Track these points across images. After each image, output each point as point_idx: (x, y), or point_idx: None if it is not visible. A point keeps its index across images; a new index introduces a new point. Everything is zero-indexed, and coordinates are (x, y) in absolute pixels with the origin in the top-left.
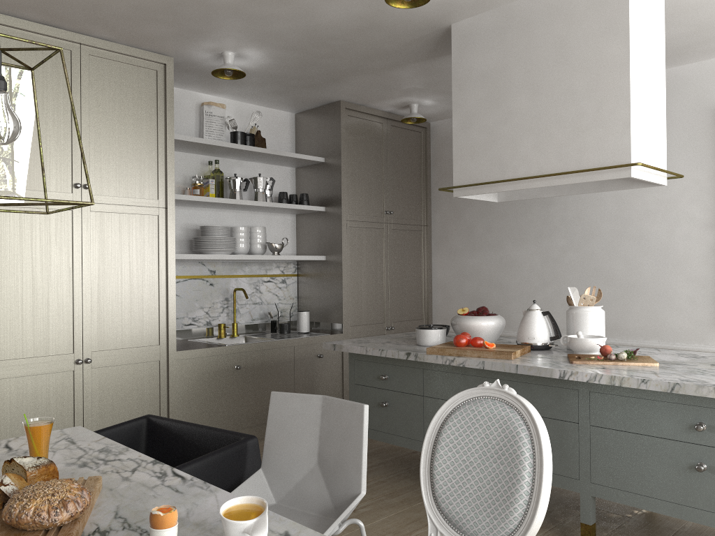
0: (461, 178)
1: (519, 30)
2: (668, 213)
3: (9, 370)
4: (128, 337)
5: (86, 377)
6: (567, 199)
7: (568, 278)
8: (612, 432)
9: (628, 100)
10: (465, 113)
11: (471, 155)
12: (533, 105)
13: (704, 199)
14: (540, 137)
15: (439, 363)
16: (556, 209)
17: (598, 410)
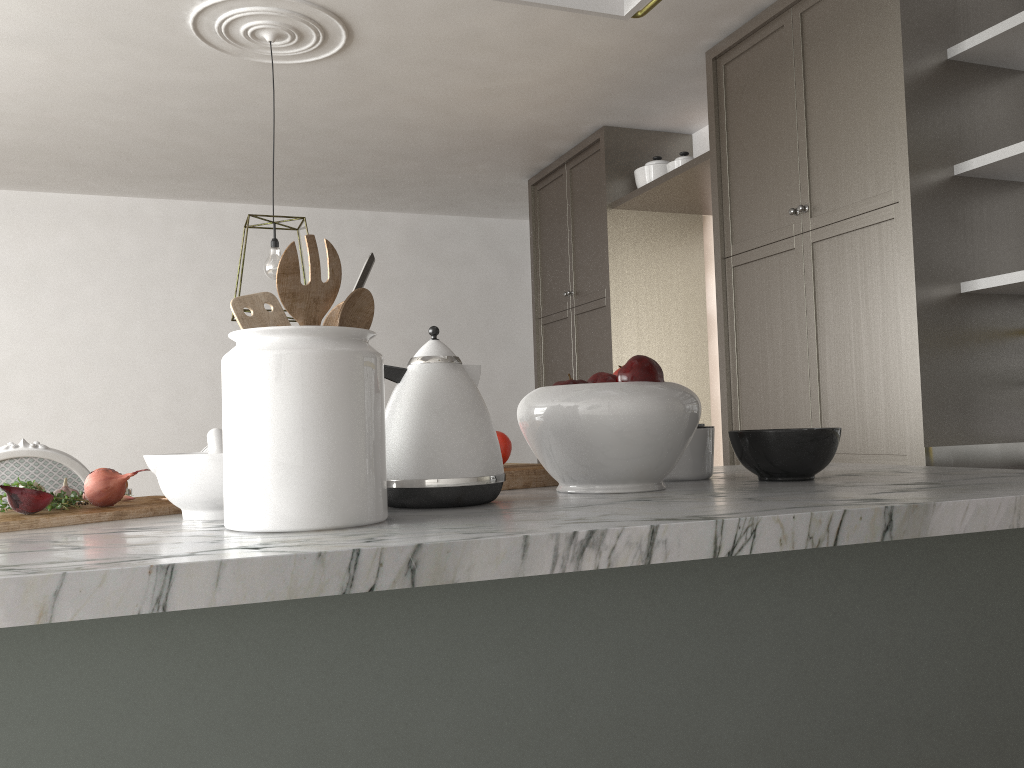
0: None
1: None
2: None
3: None
4: (865, 436)
5: None
6: None
7: None
8: None
9: None
10: None
11: None
12: None
13: None
14: None
15: None
16: None
17: None
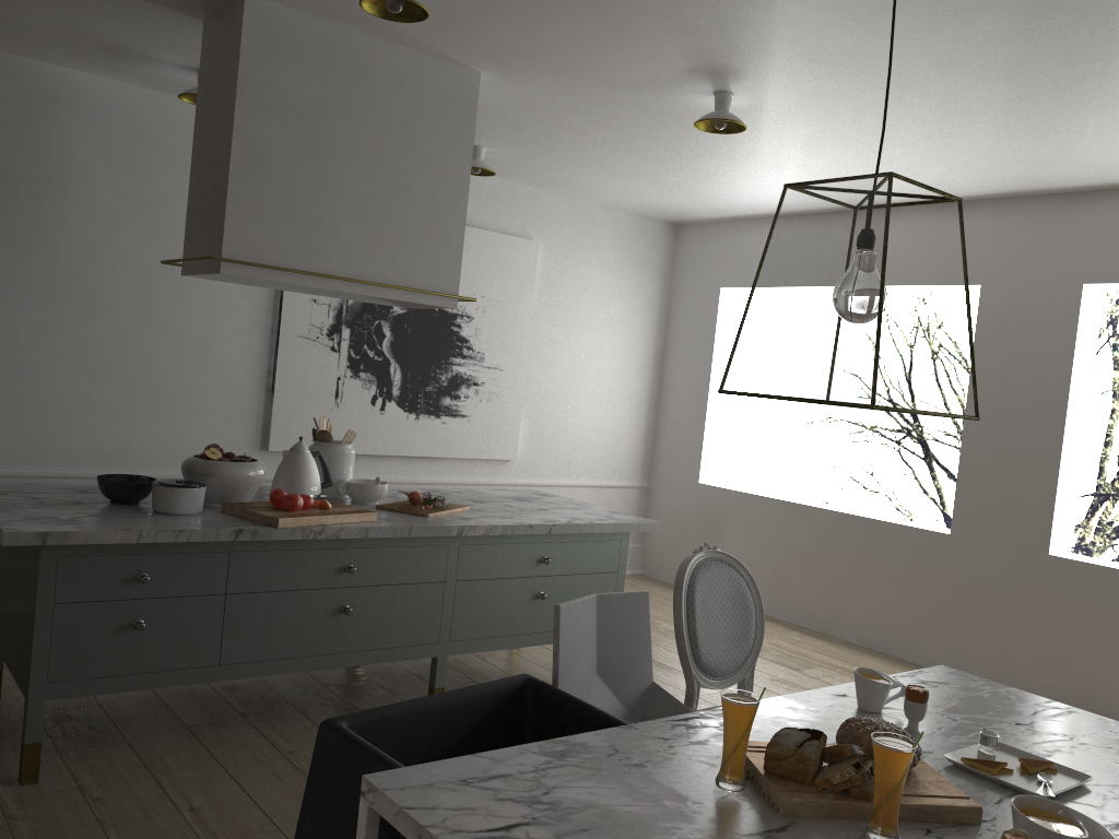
0: (239, 248)
1: (353, 72)
2: (211, 302)
3: None
4: None
5: None
6: (58, 247)
7: (47, 374)
8: (476, 582)
9: (463, 224)
10: (257, 149)
11: (261, 218)
12: (362, 184)
13: (254, 292)
14: (365, 229)
15: (297, 538)
16: (34, 258)
17: (465, 563)
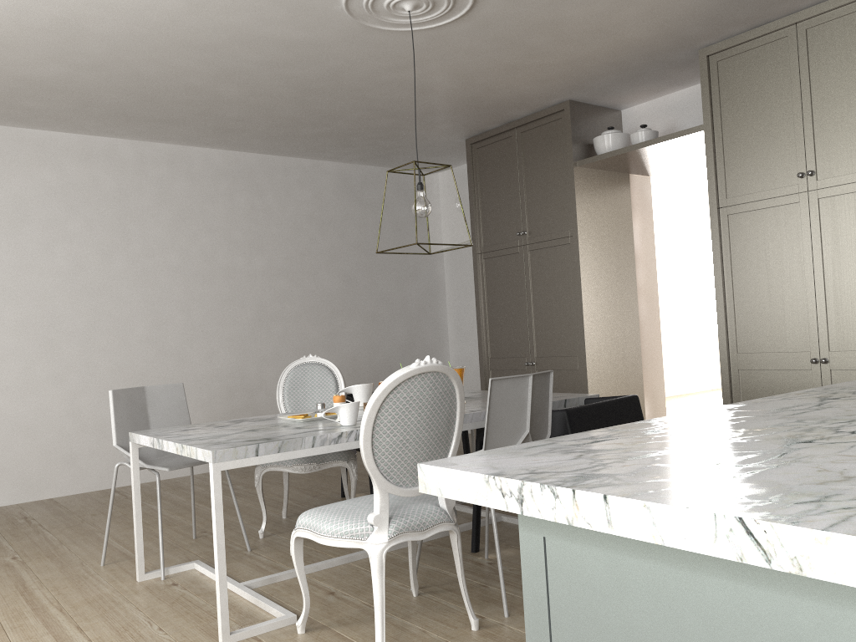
0: None
1: None
2: None
3: (752, 362)
4: None
5: (825, 379)
6: None
7: None
8: None
9: None
10: None
11: None
12: None
13: None
14: None
15: None
16: None
17: None
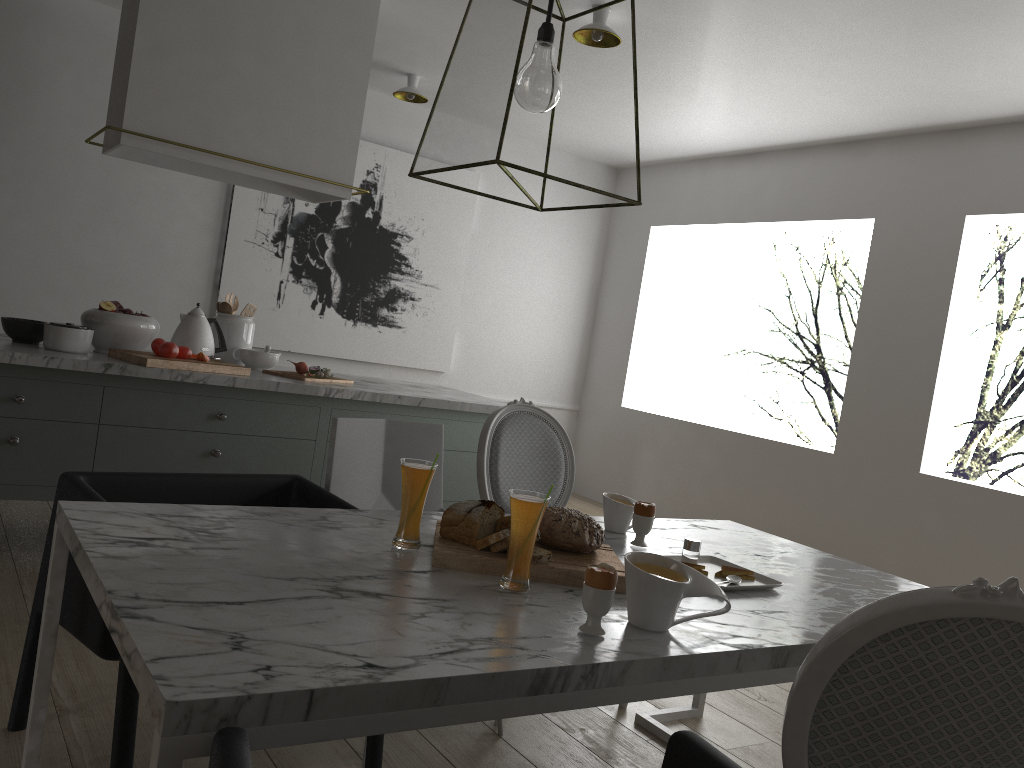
0: (140, 122)
1: None
2: (166, 203)
3: None
4: None
5: None
6: (27, 143)
7: (12, 254)
8: None
9: (360, 123)
10: (160, 35)
11: (161, 97)
12: (261, 77)
13: (206, 198)
14: (263, 117)
15: (165, 379)
16: (5, 151)
17: None
